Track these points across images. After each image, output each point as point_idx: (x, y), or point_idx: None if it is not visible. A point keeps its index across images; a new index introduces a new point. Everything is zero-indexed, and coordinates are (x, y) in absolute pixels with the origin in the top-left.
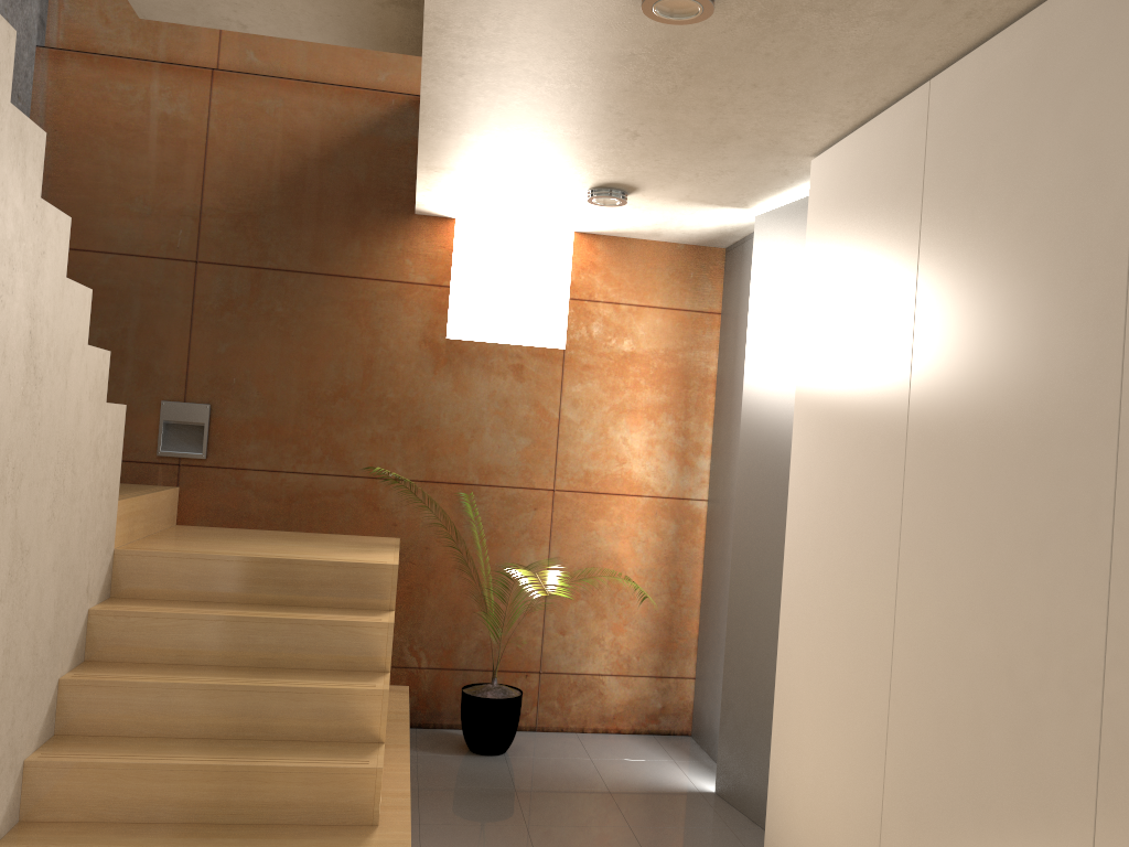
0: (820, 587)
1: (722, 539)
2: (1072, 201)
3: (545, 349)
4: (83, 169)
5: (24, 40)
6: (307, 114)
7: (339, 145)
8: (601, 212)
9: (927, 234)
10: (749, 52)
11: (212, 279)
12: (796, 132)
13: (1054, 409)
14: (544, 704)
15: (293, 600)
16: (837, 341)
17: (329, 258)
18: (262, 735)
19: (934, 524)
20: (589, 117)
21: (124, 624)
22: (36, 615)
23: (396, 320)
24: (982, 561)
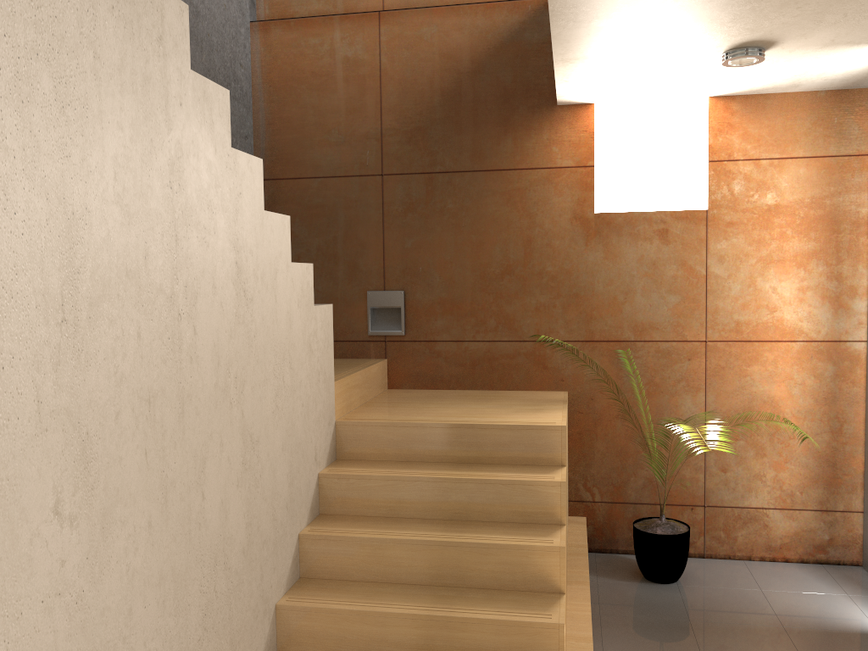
0: None
1: None
2: None
3: (687, 211)
4: (292, 113)
5: (240, 18)
6: (457, 34)
7: (486, 55)
8: (736, 73)
9: None
10: None
11: (395, 188)
12: None
13: None
14: (710, 534)
15: (478, 459)
16: None
17: (486, 156)
18: (459, 583)
19: None
20: None
21: (345, 485)
22: (272, 490)
23: (548, 202)
24: None
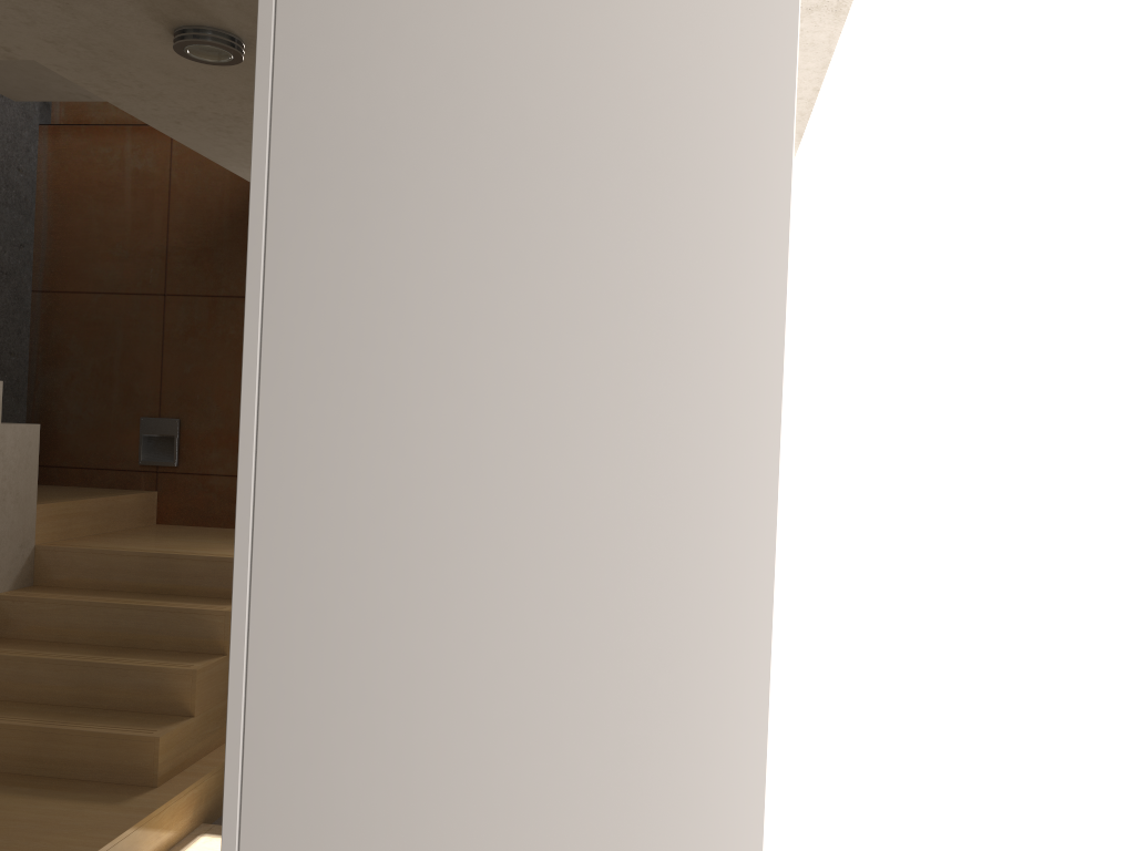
0: None
1: None
2: None
3: None
4: (76, 223)
5: (22, 121)
6: None
7: None
8: None
9: None
10: None
11: (177, 309)
12: None
13: None
14: None
15: (173, 590)
16: None
17: None
18: (97, 704)
19: None
20: None
21: (19, 608)
22: None
23: None
24: None
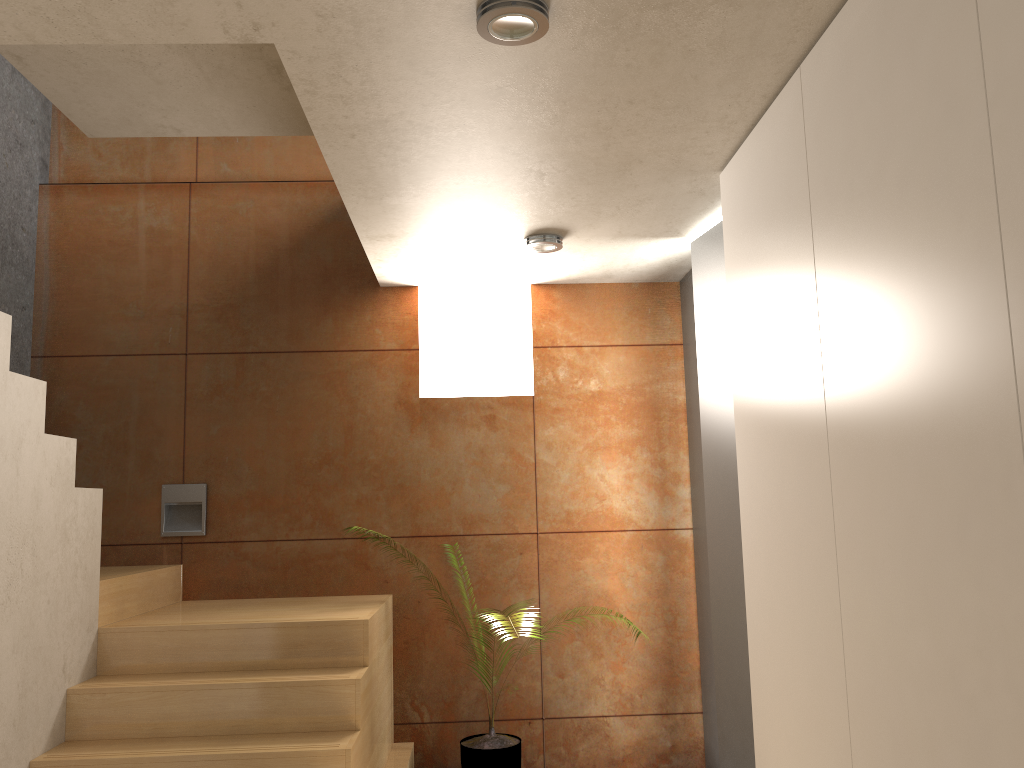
0: (776, 602)
1: (708, 566)
2: (934, 143)
3: (514, 397)
4: (83, 284)
5: (26, 179)
6: (275, 210)
7: (306, 233)
8: (546, 260)
9: (817, 216)
10: (609, 66)
11: (201, 368)
12: (693, 147)
13: (952, 370)
14: (550, 751)
15: (269, 664)
16: (759, 344)
17: (305, 336)
18: None
19: (862, 519)
20: (489, 162)
21: (100, 701)
22: None
23: (371, 386)
24: (911, 553)
